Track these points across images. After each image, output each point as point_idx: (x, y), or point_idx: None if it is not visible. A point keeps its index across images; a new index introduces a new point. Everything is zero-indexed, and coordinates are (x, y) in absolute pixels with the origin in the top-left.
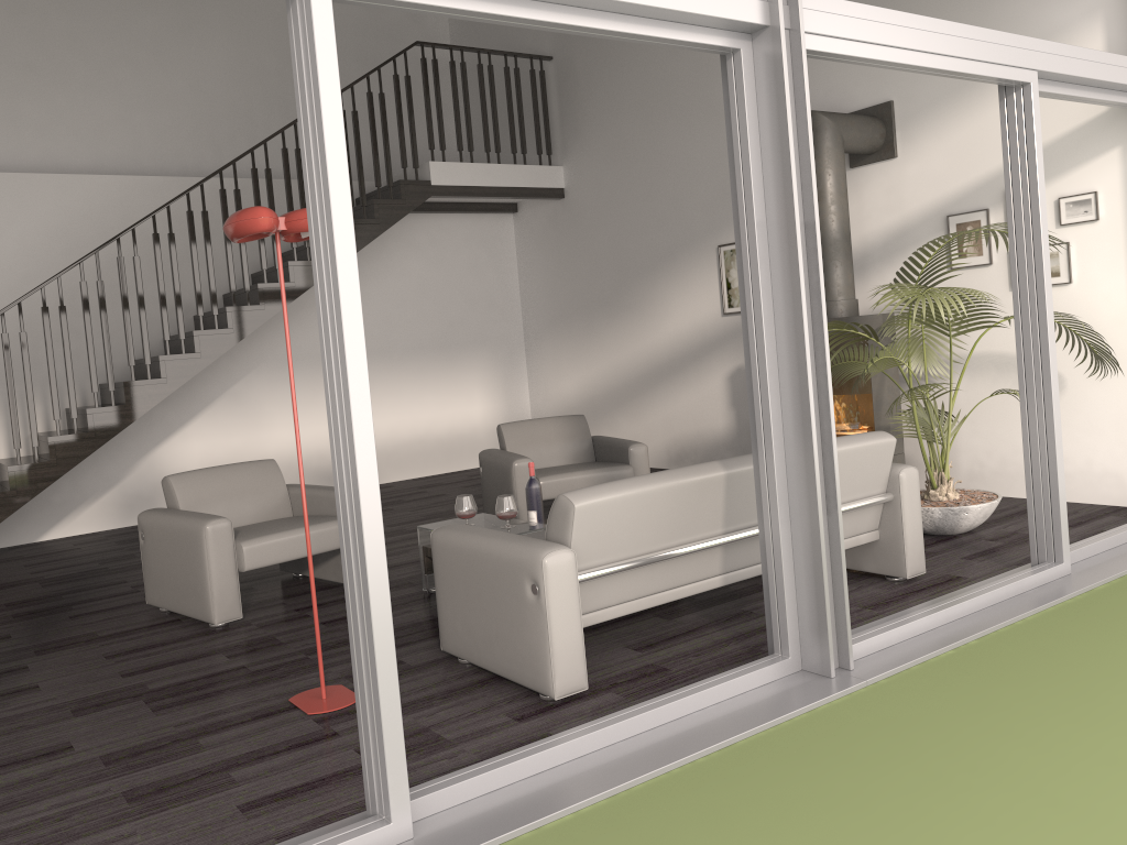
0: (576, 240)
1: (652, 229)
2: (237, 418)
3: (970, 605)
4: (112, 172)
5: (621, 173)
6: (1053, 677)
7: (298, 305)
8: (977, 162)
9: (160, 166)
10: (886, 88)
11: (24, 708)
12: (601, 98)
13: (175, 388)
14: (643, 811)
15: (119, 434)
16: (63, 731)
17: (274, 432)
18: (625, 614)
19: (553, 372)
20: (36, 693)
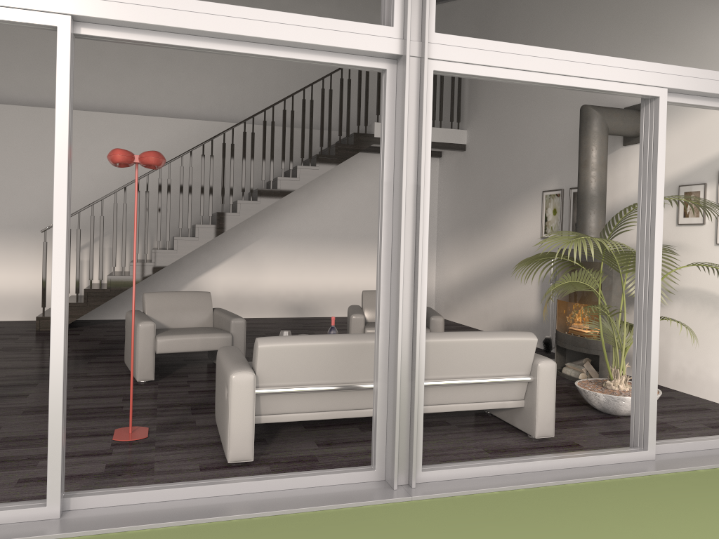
0: (468, 178)
1: (508, 176)
2: (247, 265)
3: (542, 464)
4: (205, 117)
5: (496, 137)
6: (536, 526)
7: (292, 203)
8: (703, 148)
9: (232, 116)
10: None
11: (8, 405)
12: (490, 87)
13: (202, 244)
14: (185, 538)
15: (180, 265)
16: (7, 420)
17: (268, 277)
18: (300, 420)
19: (448, 262)
20: (22, 399)
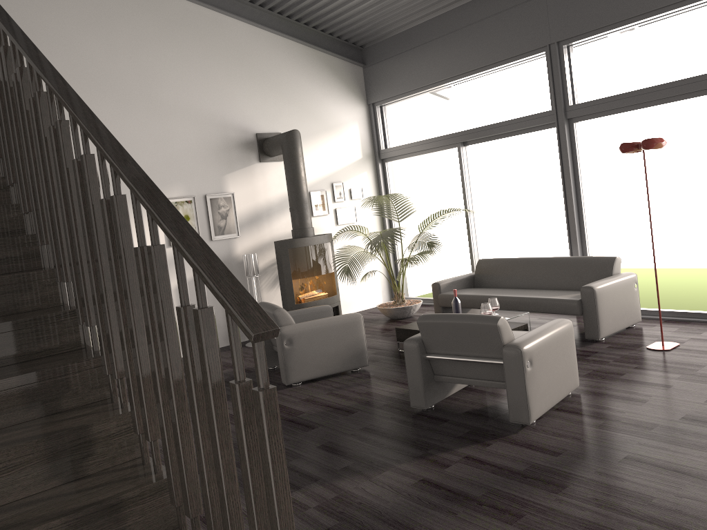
0: None
1: None
2: None
3: None
4: None
5: None
6: None
7: None
8: (319, 169)
9: None
10: (276, 126)
11: None
12: None
13: None
14: (699, 310)
15: None
16: None
17: None
18: None
19: None
20: None
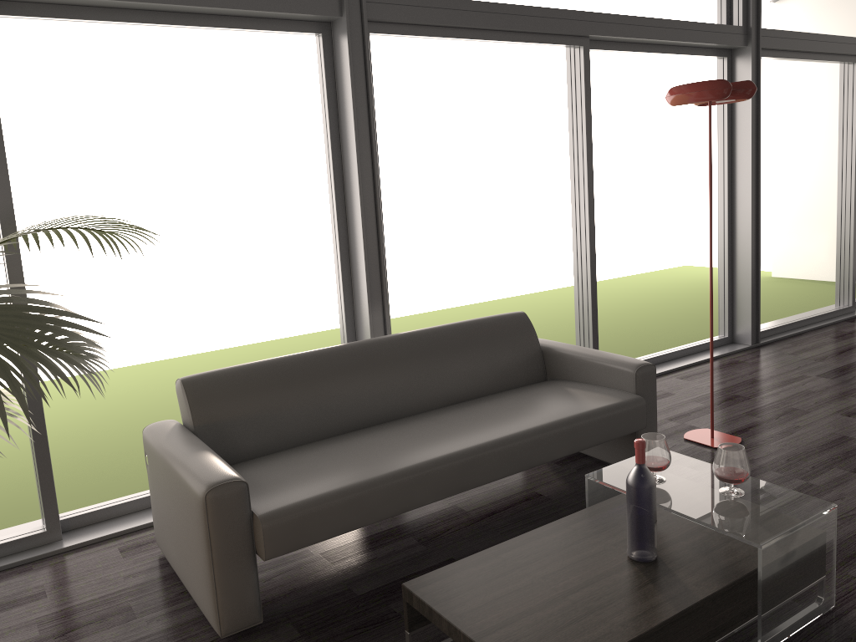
0: None
1: None
2: None
3: None
4: None
5: None
6: None
7: None
8: None
9: None
10: None
11: None
12: None
13: None
14: None
15: None
16: None
17: None
18: None
19: None
20: None
